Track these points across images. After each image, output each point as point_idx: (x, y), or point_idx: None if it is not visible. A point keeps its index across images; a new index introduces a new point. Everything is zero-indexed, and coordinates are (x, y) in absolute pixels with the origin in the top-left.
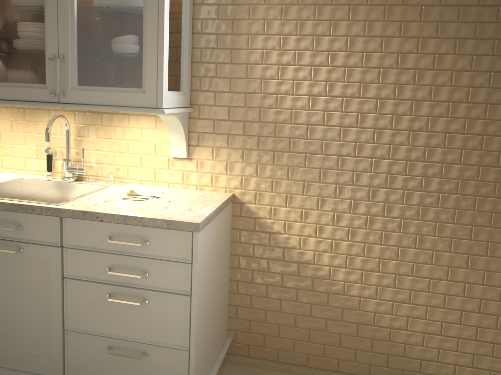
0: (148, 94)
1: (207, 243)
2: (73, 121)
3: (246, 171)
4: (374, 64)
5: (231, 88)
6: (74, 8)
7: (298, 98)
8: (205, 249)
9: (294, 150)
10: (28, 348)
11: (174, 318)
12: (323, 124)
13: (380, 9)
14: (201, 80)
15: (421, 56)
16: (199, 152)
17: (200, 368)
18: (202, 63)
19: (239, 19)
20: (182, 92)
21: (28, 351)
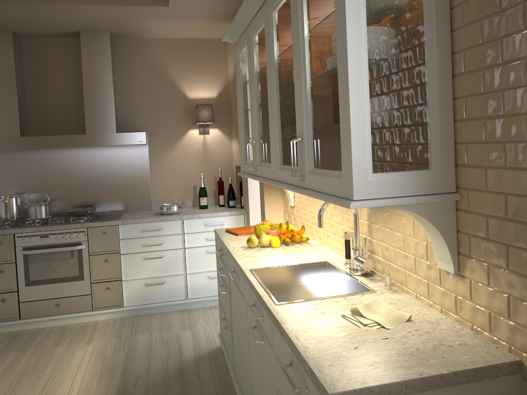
0: (344, 180)
1: None
2: None
3: None
4: None
5: (506, 161)
6: (306, 81)
7: None
8: None
9: None
10: None
11: None
12: None
13: None
14: (467, 149)
15: None
16: (471, 267)
17: None
18: (467, 121)
19: (511, 33)
20: (428, 171)
21: None
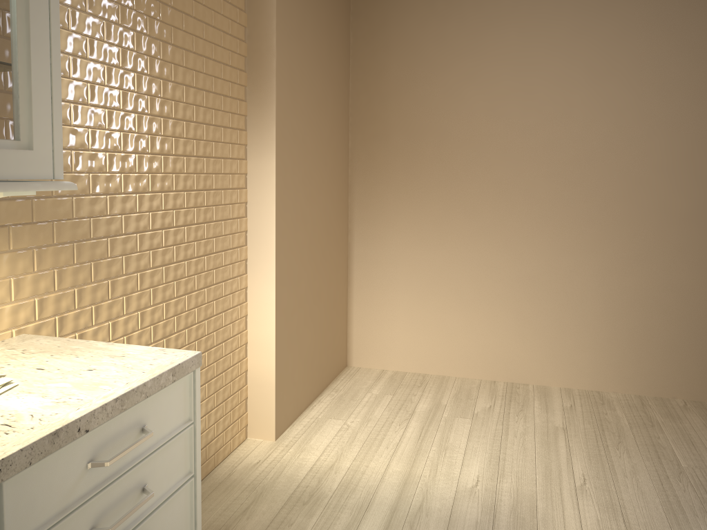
0: (39, 152)
1: None
2: None
3: (41, 285)
4: (157, 112)
5: None
6: None
7: (95, 156)
8: None
9: (96, 235)
10: None
11: None
12: (121, 191)
13: (157, 44)
14: None
15: (186, 106)
16: None
17: None
18: None
19: None
20: None
21: None
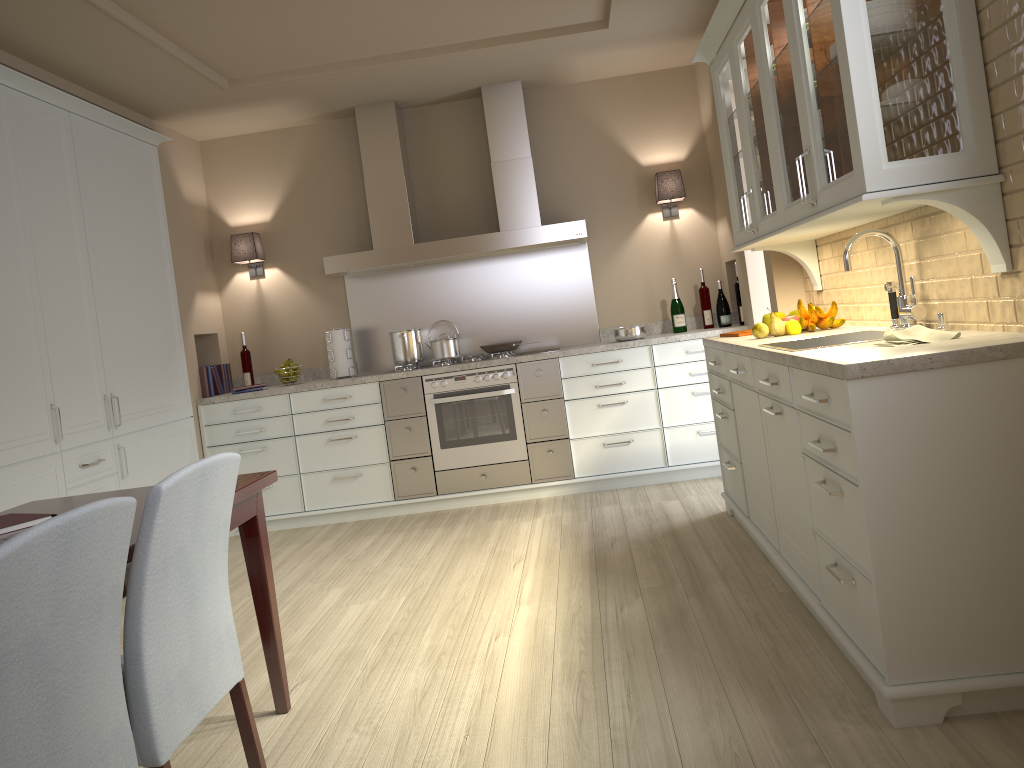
0: (855, 175)
1: (902, 409)
2: (911, 236)
3: None
4: None
5: None
6: (808, 80)
7: None
8: (896, 418)
9: None
10: (805, 552)
11: (860, 525)
12: None
13: None
14: (1004, 119)
15: None
16: (1023, 256)
17: (916, 635)
18: (1000, 86)
19: None
20: (959, 152)
21: (805, 556)
